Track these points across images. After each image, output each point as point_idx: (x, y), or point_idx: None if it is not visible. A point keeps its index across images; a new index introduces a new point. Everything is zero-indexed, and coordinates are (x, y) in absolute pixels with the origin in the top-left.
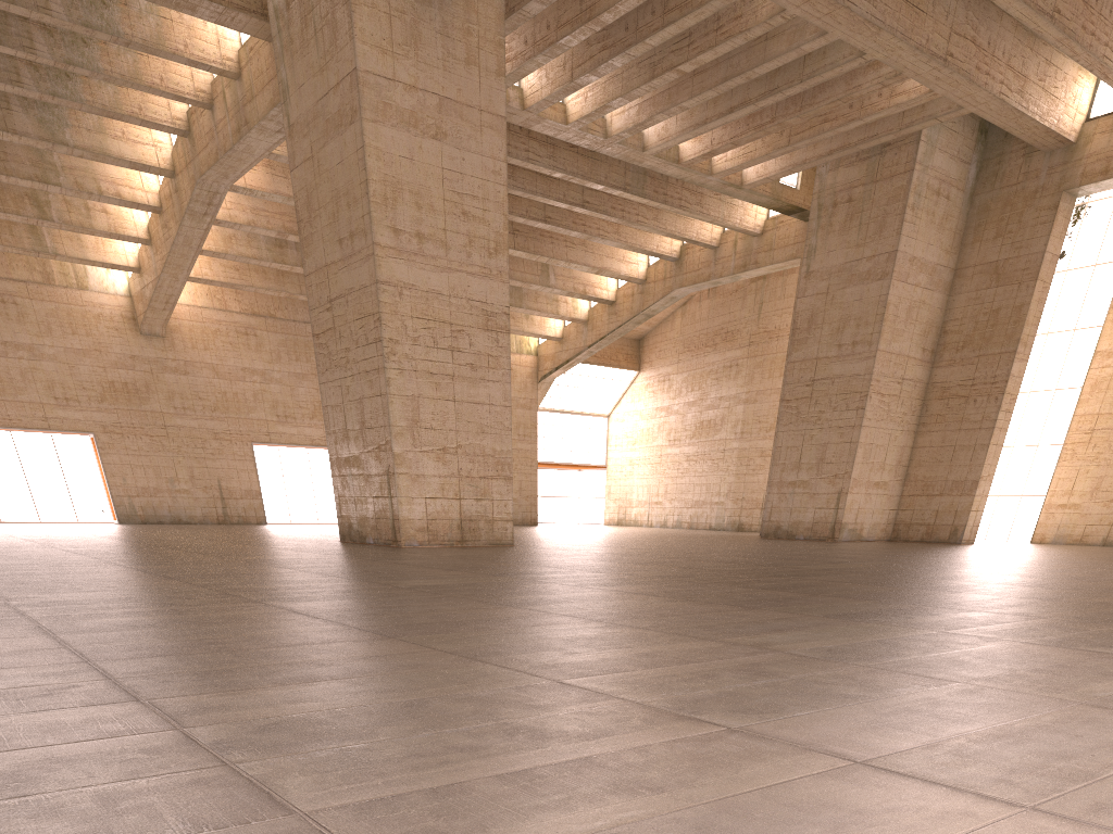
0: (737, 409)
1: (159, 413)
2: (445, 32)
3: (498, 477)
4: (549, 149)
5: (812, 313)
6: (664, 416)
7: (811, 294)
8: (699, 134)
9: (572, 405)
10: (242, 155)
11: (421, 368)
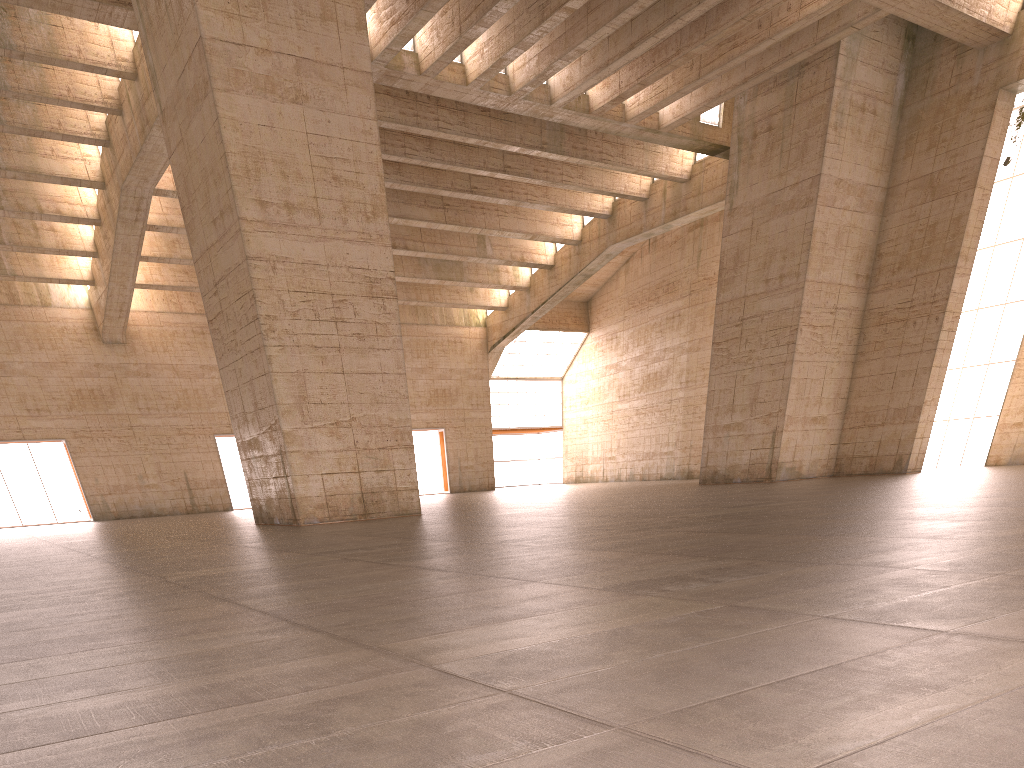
0: (681, 359)
1: (125, 415)
2: None
3: (398, 446)
4: (460, 115)
5: (738, 251)
6: (613, 373)
7: (735, 232)
8: (603, 77)
9: (525, 371)
10: (153, 156)
11: (304, 343)
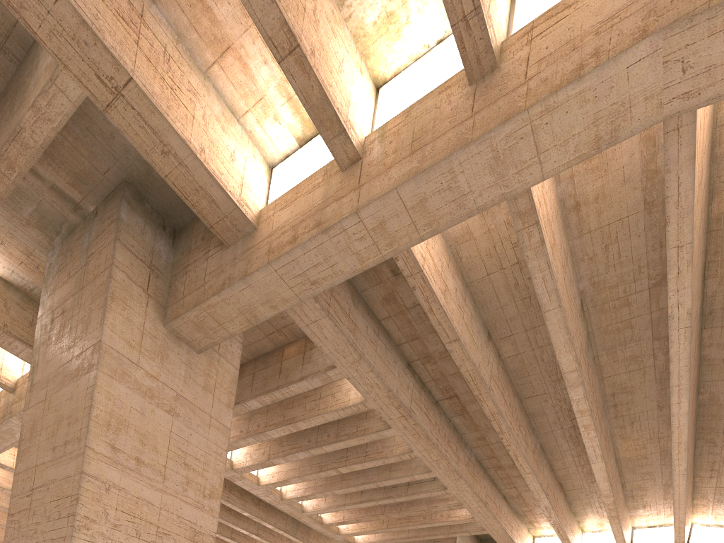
0: None
1: None
2: (189, 365)
3: None
4: (242, 501)
5: None
6: None
7: None
8: (339, 510)
9: None
10: (5, 435)
11: None
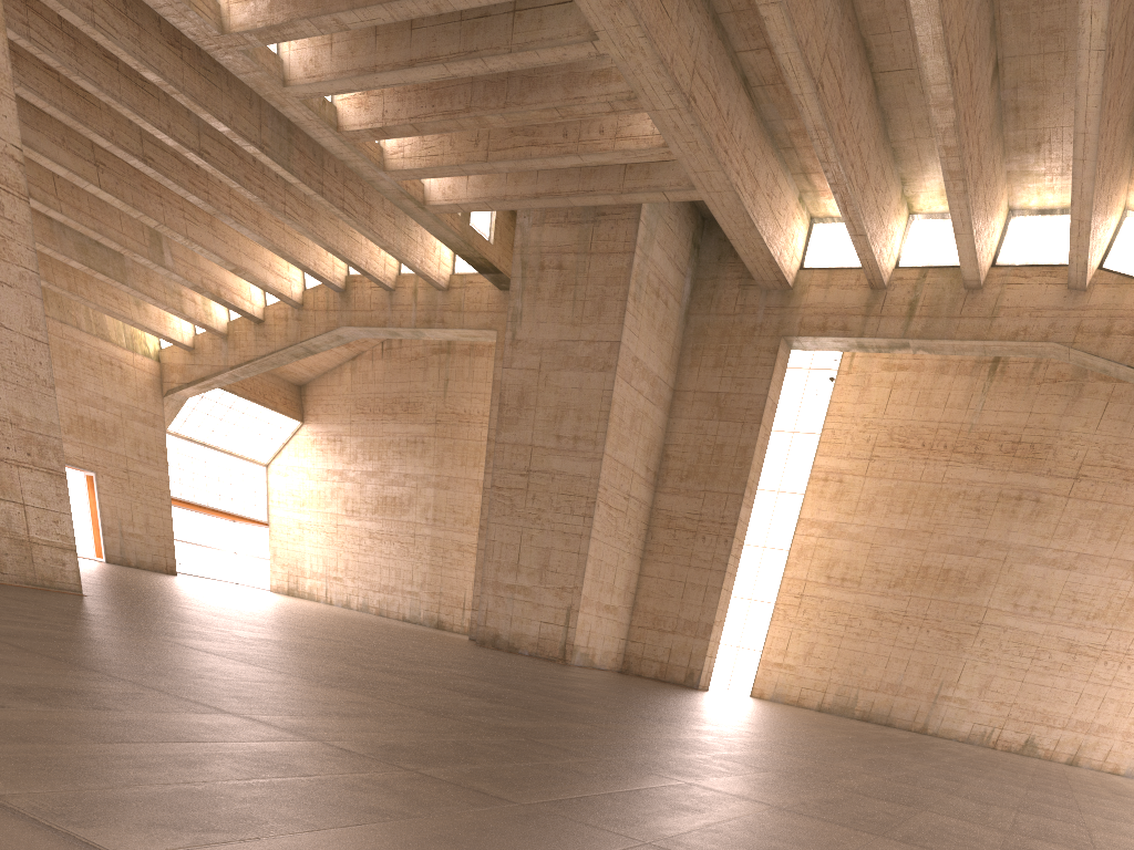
0: (427, 492)
1: None
2: None
3: (33, 466)
4: (132, 27)
5: (522, 390)
6: (338, 481)
7: (520, 367)
8: (366, 87)
9: (216, 440)
10: None
11: None
